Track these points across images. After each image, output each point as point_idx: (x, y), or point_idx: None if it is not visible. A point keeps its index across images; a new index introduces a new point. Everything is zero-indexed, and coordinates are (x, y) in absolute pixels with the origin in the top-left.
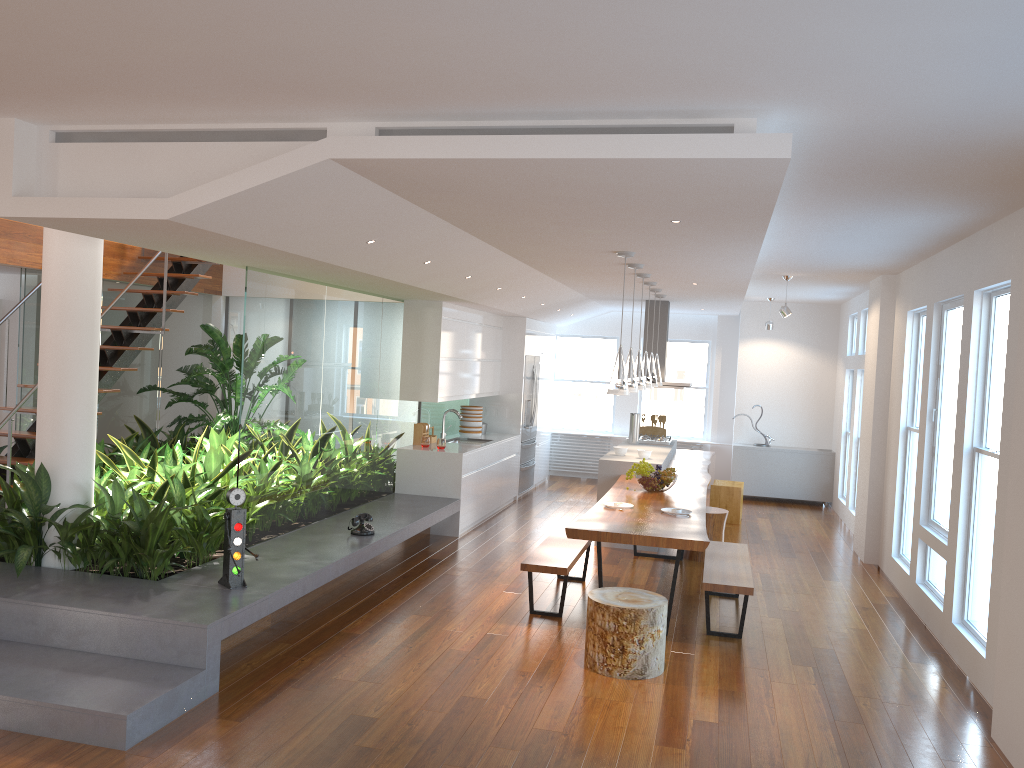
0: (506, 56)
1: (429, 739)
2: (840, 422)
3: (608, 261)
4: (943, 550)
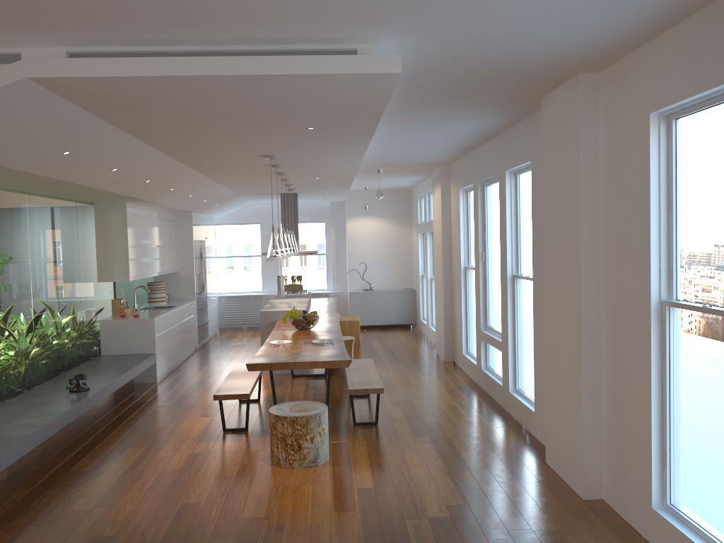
0: None
1: None
2: (418, 269)
3: (256, 163)
4: (499, 345)
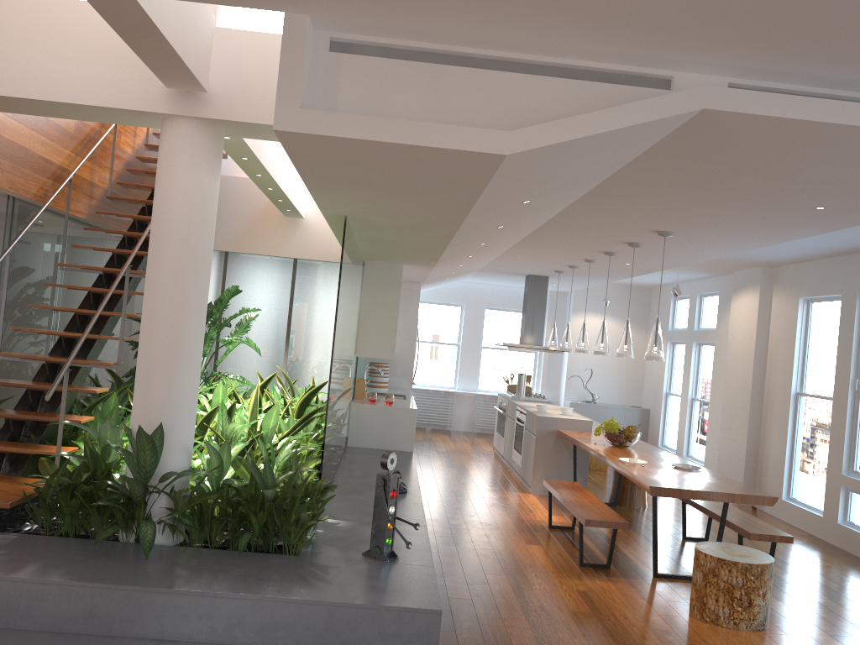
0: None
1: None
2: (659, 384)
3: (618, 239)
4: None
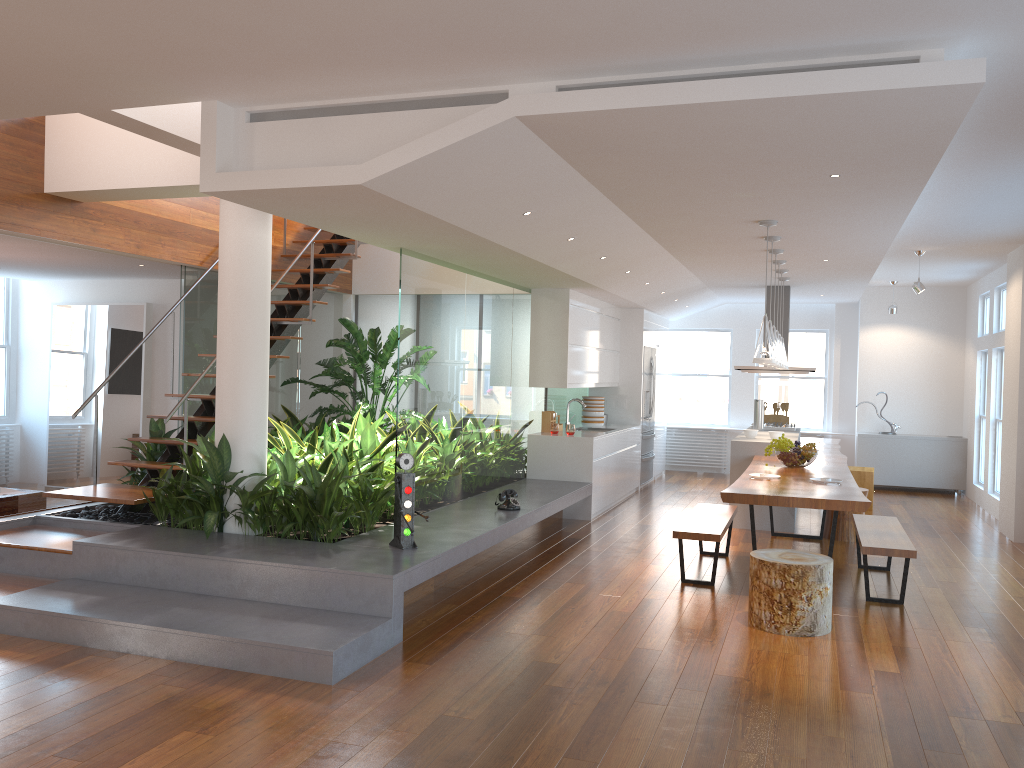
0: None
1: (615, 681)
2: (972, 406)
3: (745, 234)
4: None
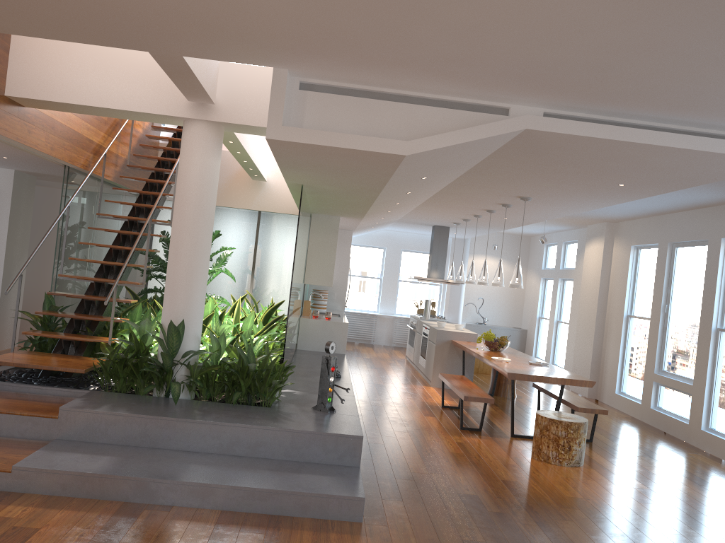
0: (724, 90)
1: (523, 505)
2: (534, 311)
3: (494, 201)
4: (687, 388)
